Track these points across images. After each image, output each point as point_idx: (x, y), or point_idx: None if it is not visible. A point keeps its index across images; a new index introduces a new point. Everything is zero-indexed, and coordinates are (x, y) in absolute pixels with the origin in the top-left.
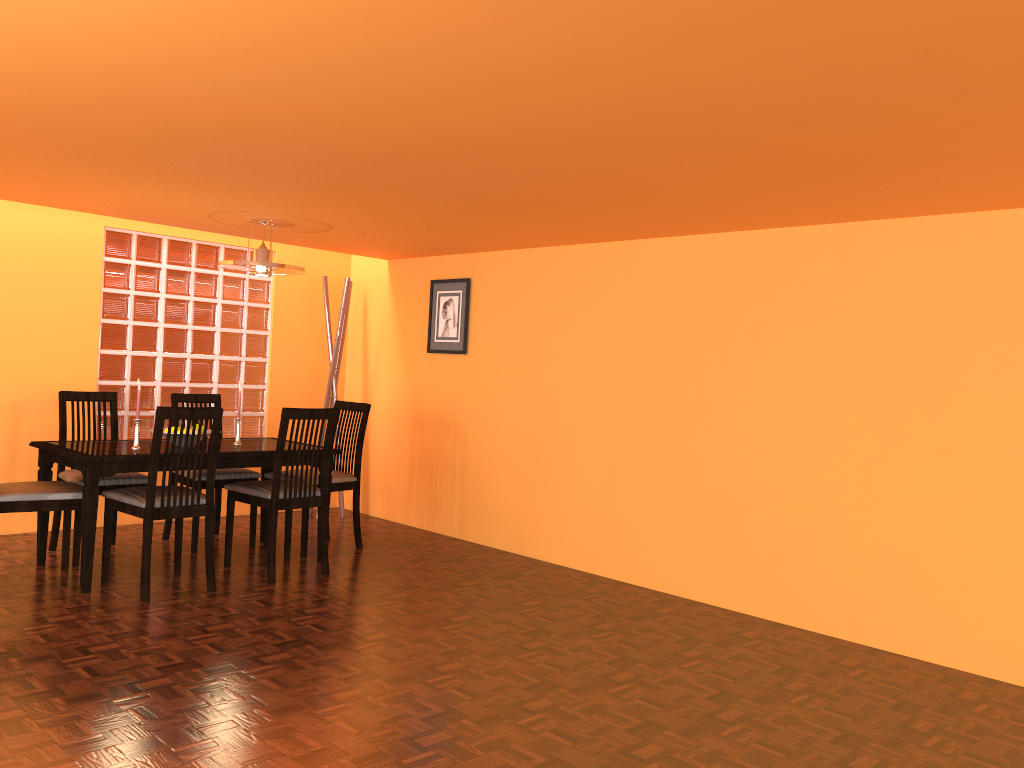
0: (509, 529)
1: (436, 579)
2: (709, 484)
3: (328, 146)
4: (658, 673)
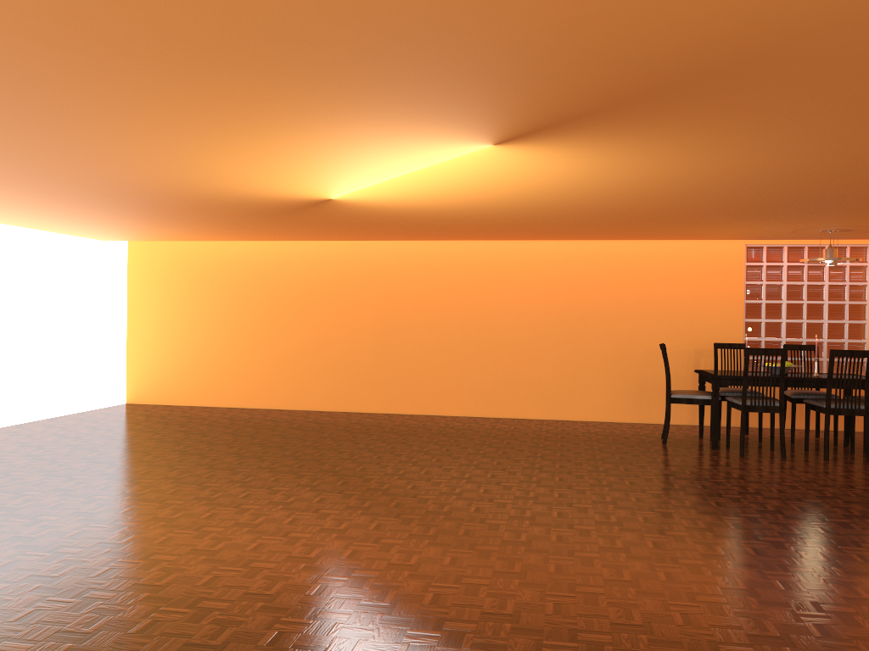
0: None
1: None
2: None
3: (800, 198)
4: None
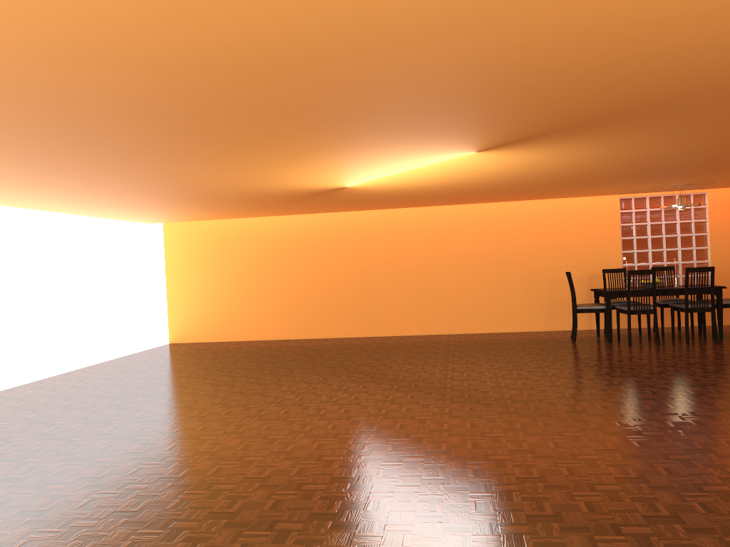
0: None
1: None
2: None
3: (660, 168)
4: None
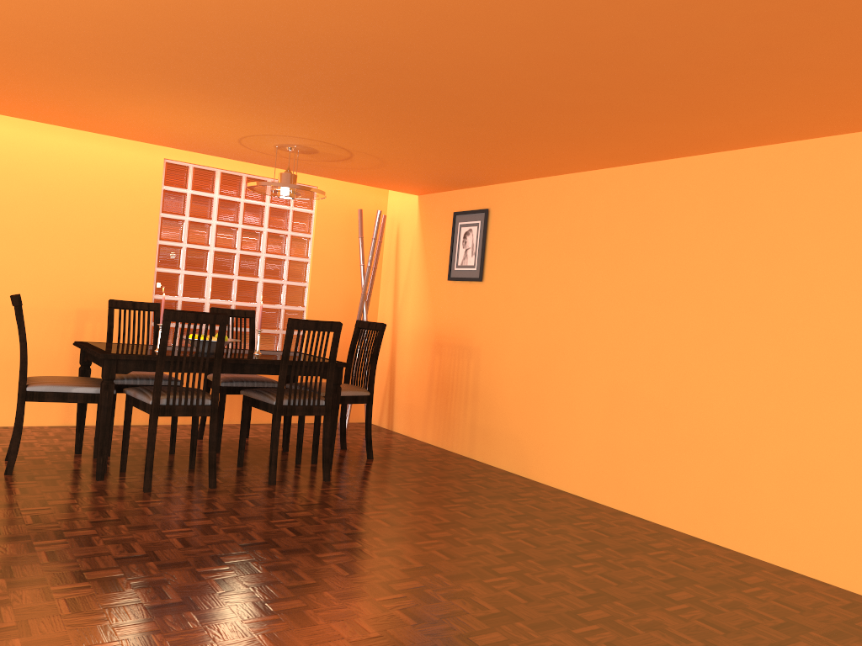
0: (514, 451)
1: (431, 493)
2: (715, 415)
3: (297, 34)
4: (636, 615)
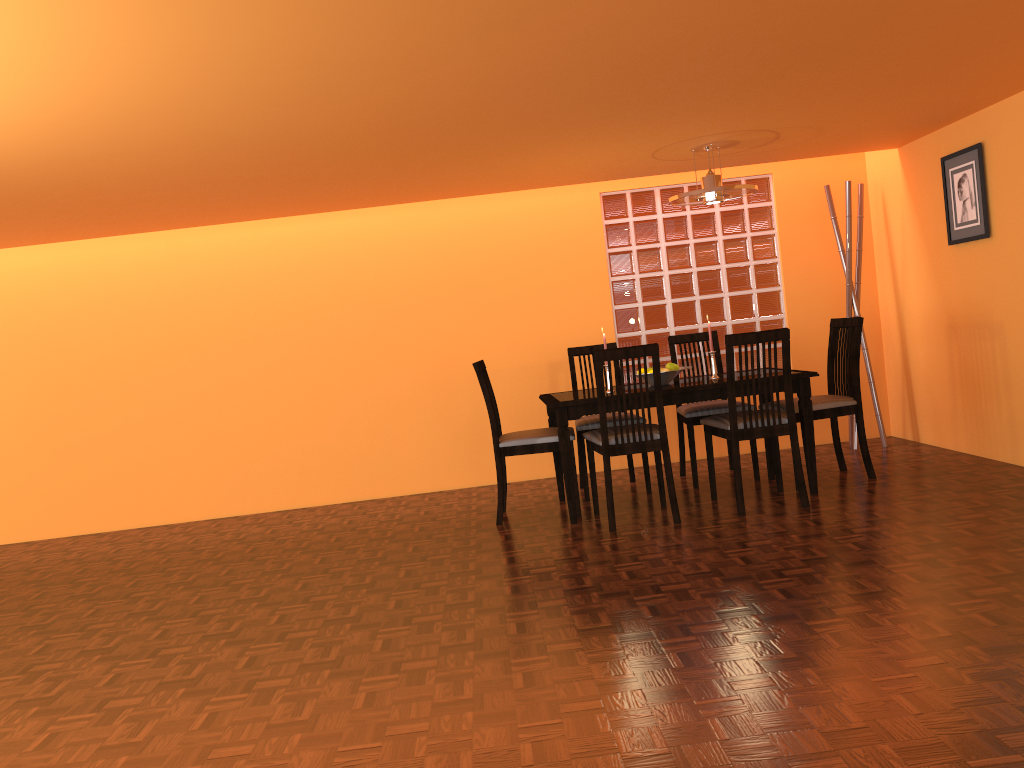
0: None
1: (933, 511)
2: None
3: (621, 54)
4: None
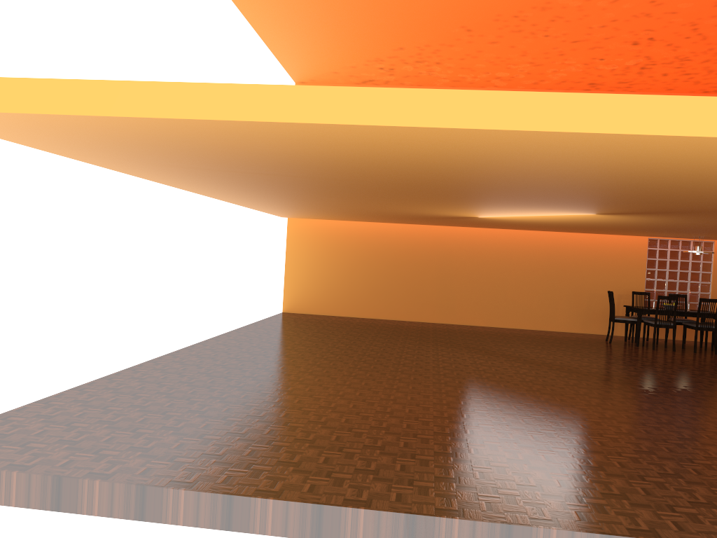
0: None
1: None
2: None
3: (697, 229)
4: None
